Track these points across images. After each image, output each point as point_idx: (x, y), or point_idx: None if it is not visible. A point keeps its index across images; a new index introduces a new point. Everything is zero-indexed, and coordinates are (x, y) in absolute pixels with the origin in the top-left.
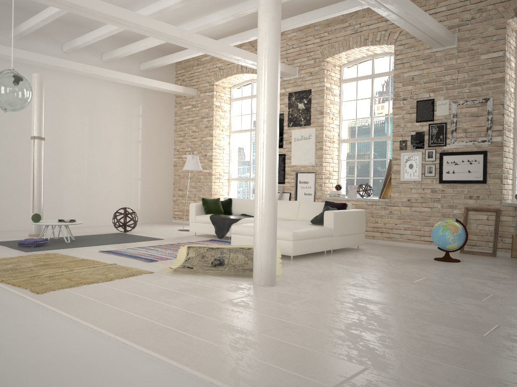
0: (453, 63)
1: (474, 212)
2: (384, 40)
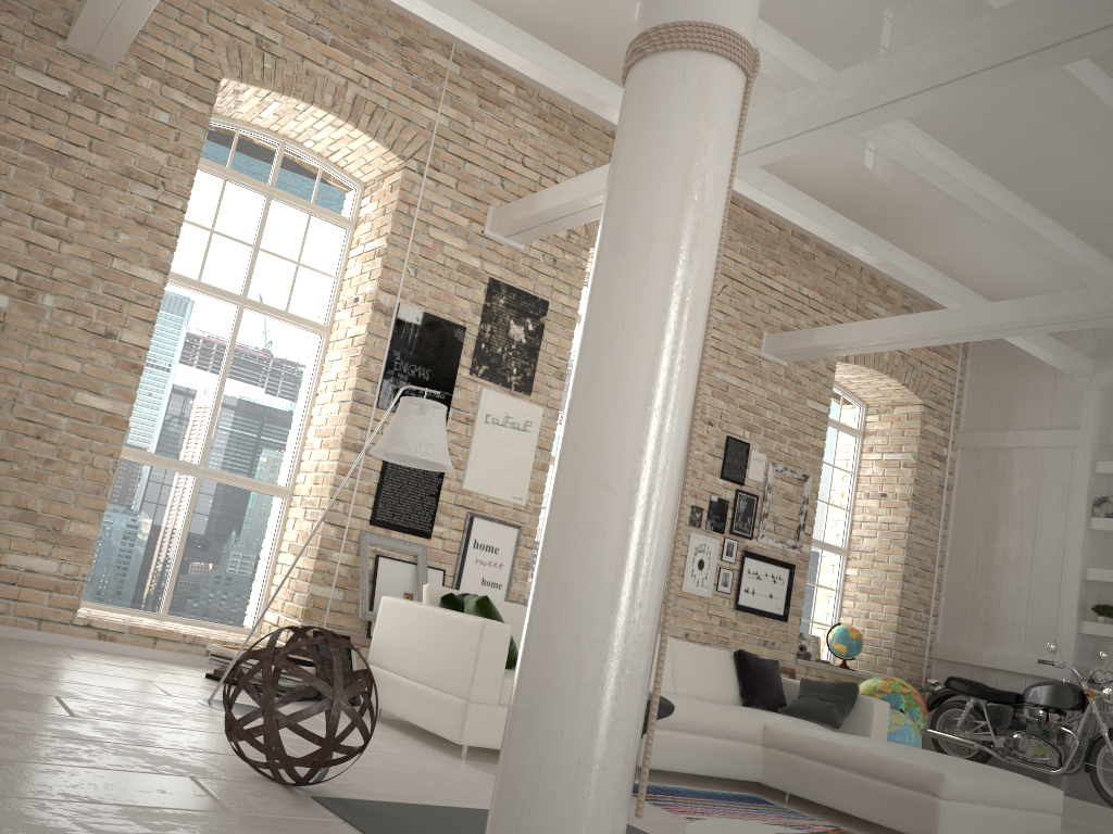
0: (778, 392)
1: None
2: None
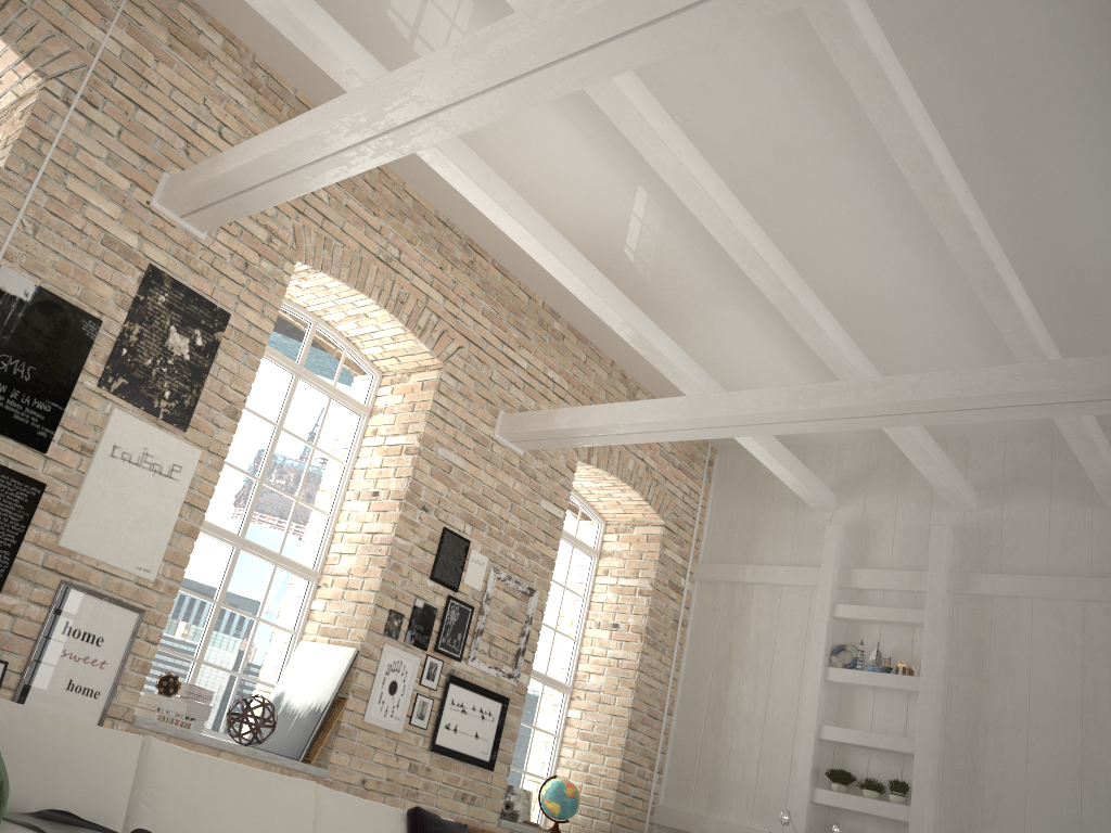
0: (509, 485)
1: None
2: (432, 337)
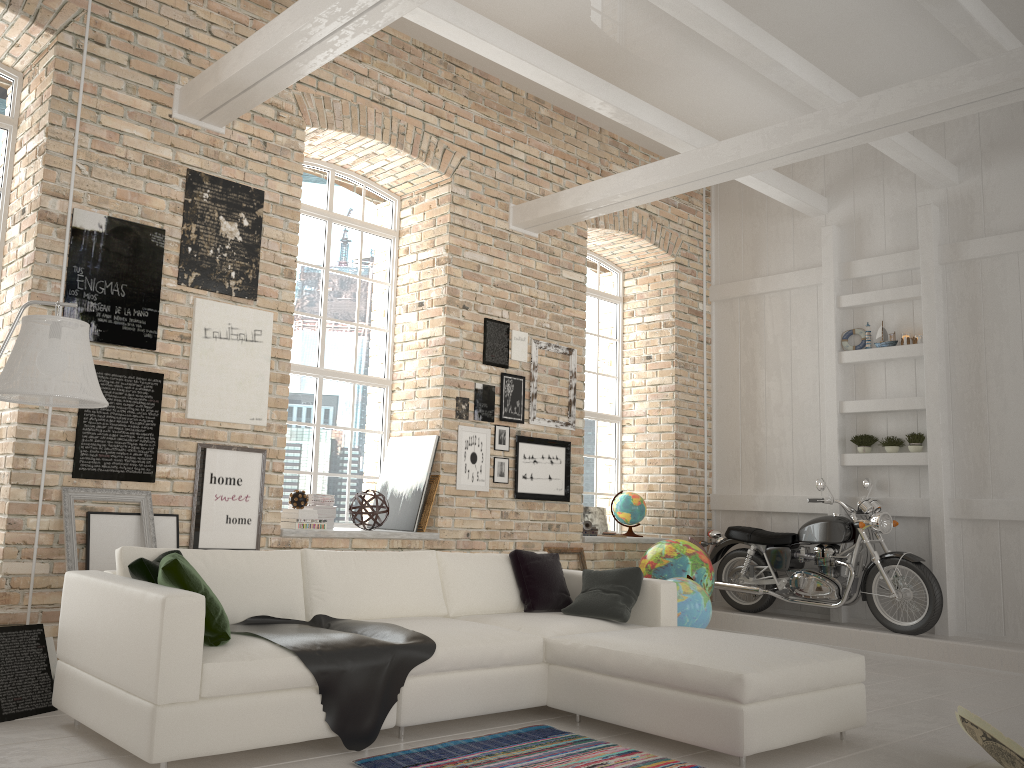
0: (532, 266)
1: None
2: (436, 157)
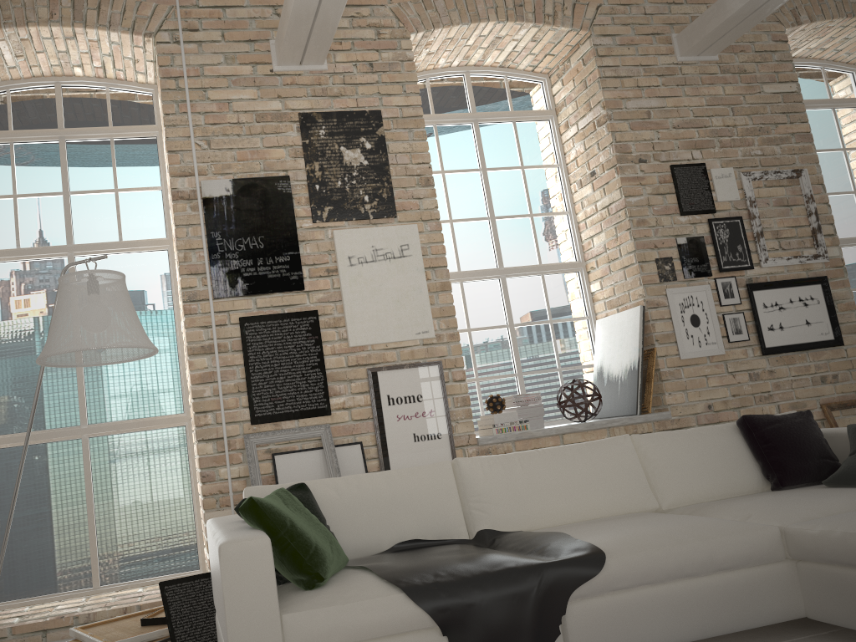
0: (719, 93)
1: (840, 413)
2: (566, 16)
